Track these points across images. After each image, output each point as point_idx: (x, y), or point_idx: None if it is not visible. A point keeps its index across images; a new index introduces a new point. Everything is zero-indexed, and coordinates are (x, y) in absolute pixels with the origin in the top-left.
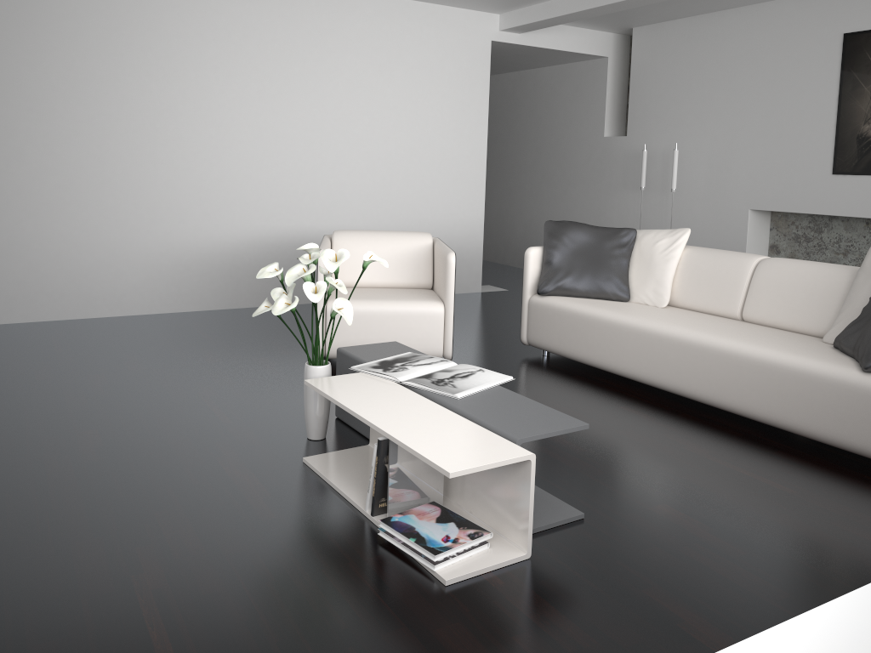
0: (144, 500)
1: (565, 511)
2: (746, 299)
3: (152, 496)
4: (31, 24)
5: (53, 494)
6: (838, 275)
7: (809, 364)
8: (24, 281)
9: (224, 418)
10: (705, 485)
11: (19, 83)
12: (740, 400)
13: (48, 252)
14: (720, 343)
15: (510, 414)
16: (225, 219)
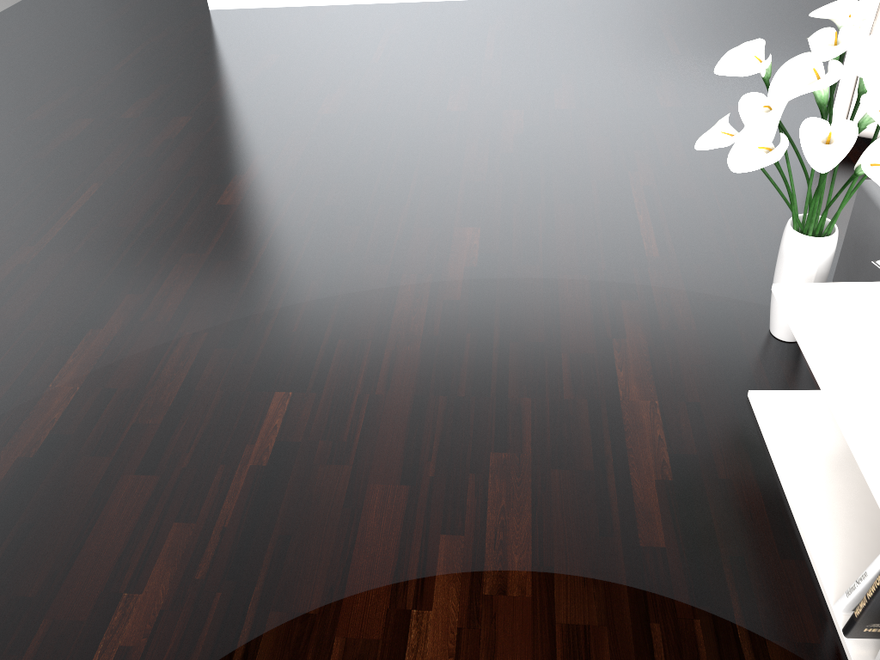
0: (486, 415)
1: None
2: None
3: (500, 410)
4: None
5: (386, 358)
6: None
7: None
8: None
9: (649, 244)
10: None
11: None
12: None
13: None
14: None
15: None
16: None
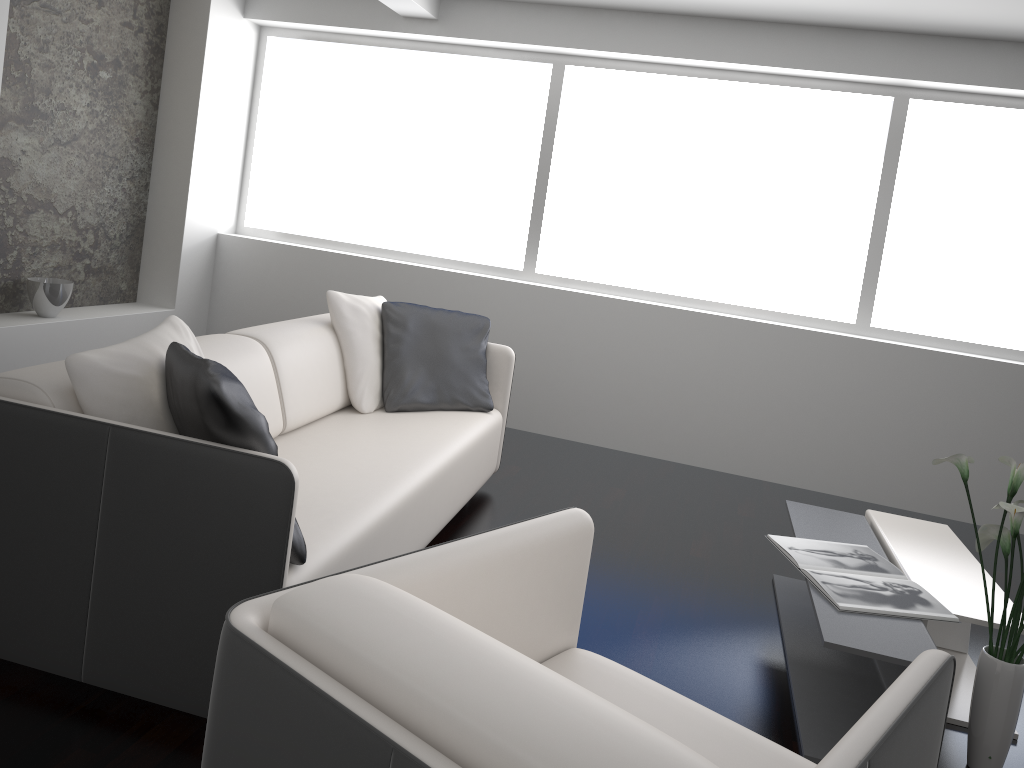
0: None
1: (785, 580)
2: (284, 403)
3: None
4: None
5: None
6: (325, 336)
7: (482, 426)
8: None
9: None
10: (626, 543)
11: None
12: (460, 499)
13: None
14: (455, 450)
15: (837, 524)
16: None
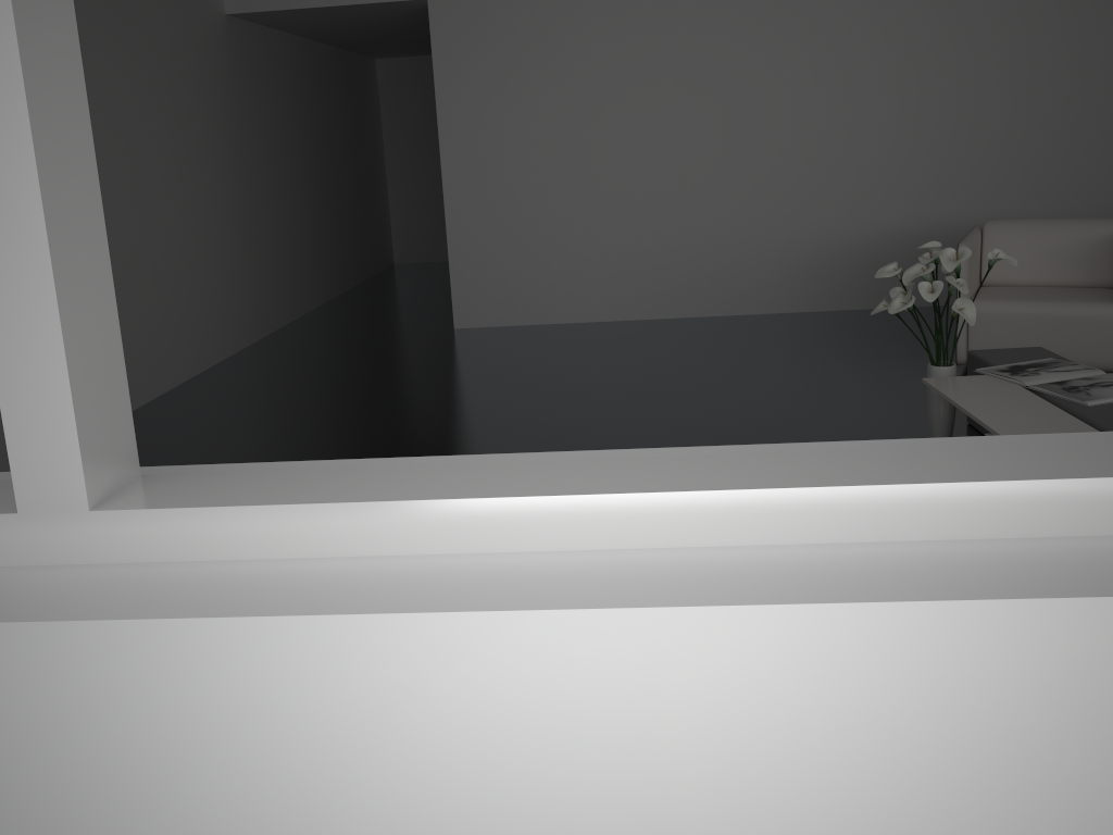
0: None
1: None
2: None
3: None
4: (668, 29)
5: None
6: None
7: None
8: (669, 279)
9: (849, 414)
10: None
11: (659, 89)
12: None
13: (689, 250)
14: None
15: None
16: (864, 210)
